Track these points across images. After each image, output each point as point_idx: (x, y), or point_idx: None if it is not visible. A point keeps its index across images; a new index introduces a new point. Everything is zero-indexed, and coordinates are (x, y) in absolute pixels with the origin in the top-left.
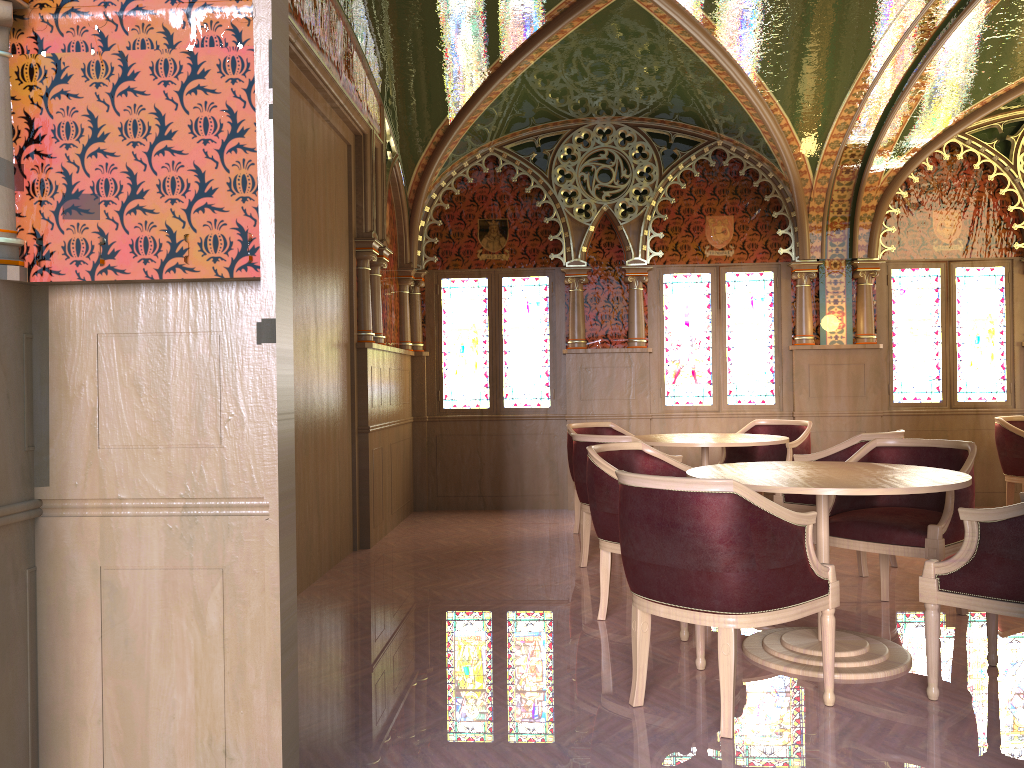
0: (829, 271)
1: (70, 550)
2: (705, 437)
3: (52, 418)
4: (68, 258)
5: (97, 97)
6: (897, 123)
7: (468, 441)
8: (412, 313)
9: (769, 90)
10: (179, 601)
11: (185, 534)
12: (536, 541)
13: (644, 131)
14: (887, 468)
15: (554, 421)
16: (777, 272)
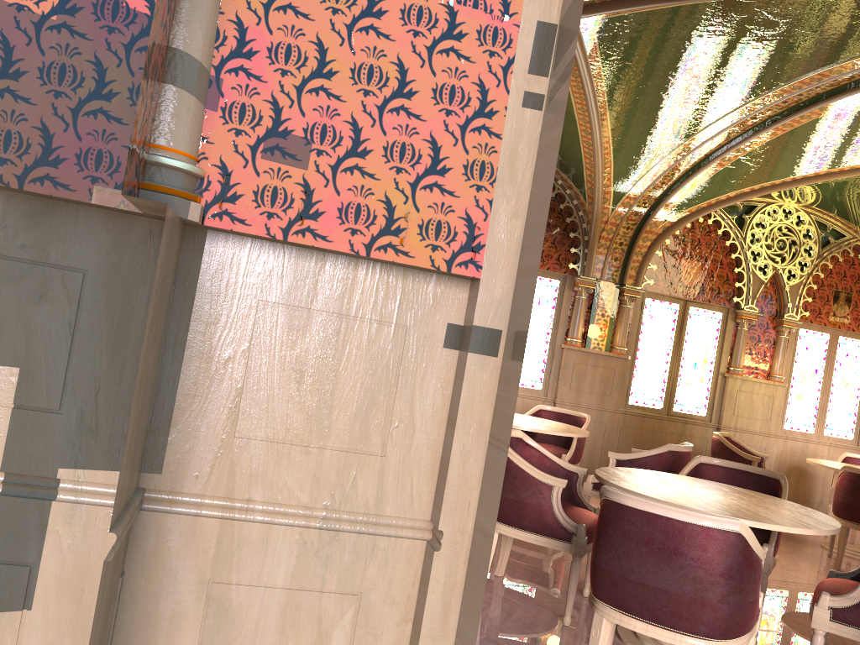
0: (602, 290)
1: (173, 555)
2: (519, 419)
3: (181, 391)
4: (258, 207)
5: (331, 25)
6: (688, 188)
7: None
8: None
9: (611, 137)
10: (299, 628)
11: (321, 551)
12: None
13: None
14: (748, 494)
15: None
16: (563, 282)
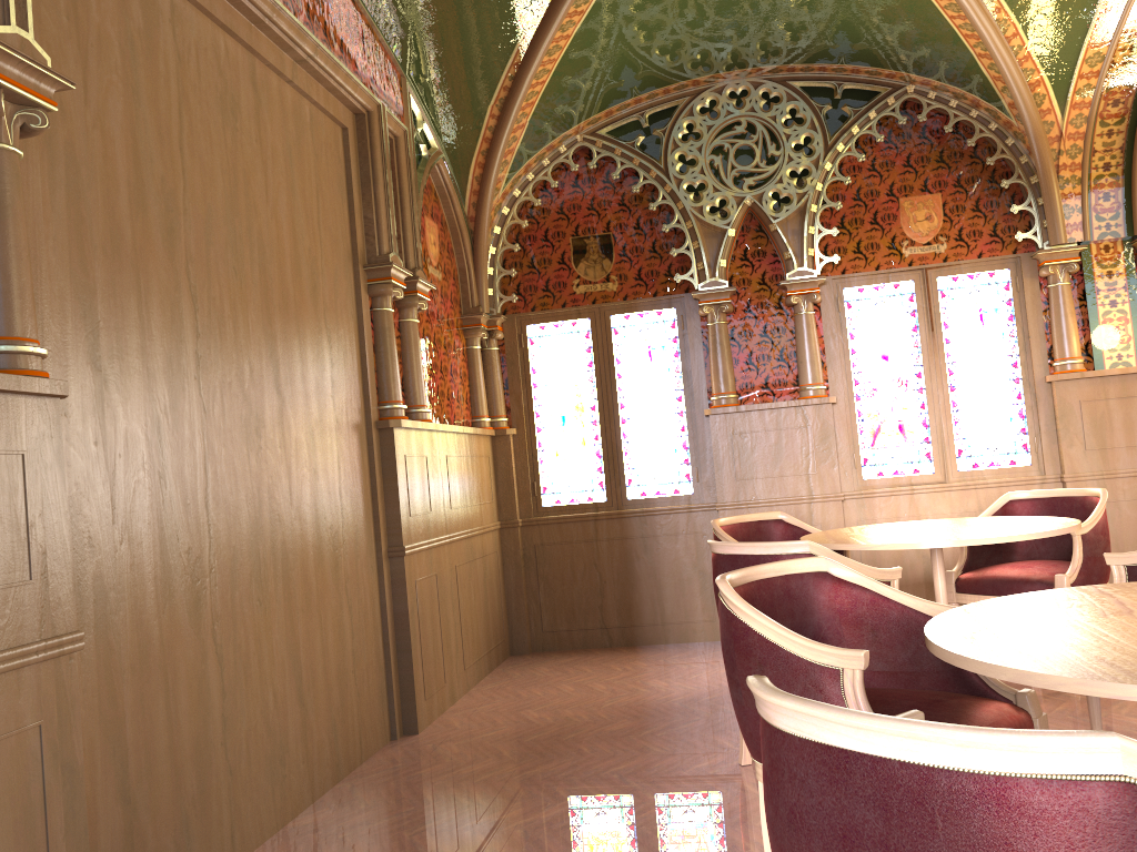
0: (1098, 259)
1: None
2: (934, 528)
3: None
4: None
5: None
6: None
7: (580, 550)
8: (488, 376)
9: None
10: None
11: None
12: (675, 707)
13: (796, 86)
14: None
15: (701, 513)
16: (1016, 269)
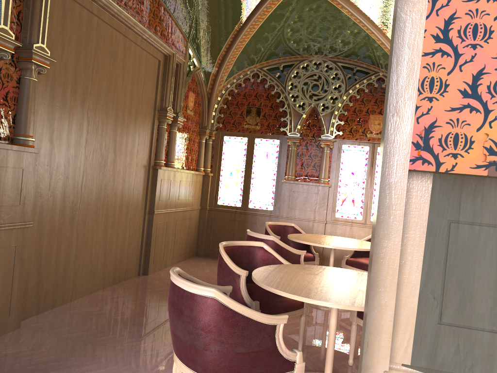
0: None
1: None
2: (334, 240)
3: None
4: None
5: None
6: None
7: (228, 223)
8: (206, 152)
9: None
10: None
11: None
12: None
13: (339, 65)
14: None
15: (273, 218)
16: None
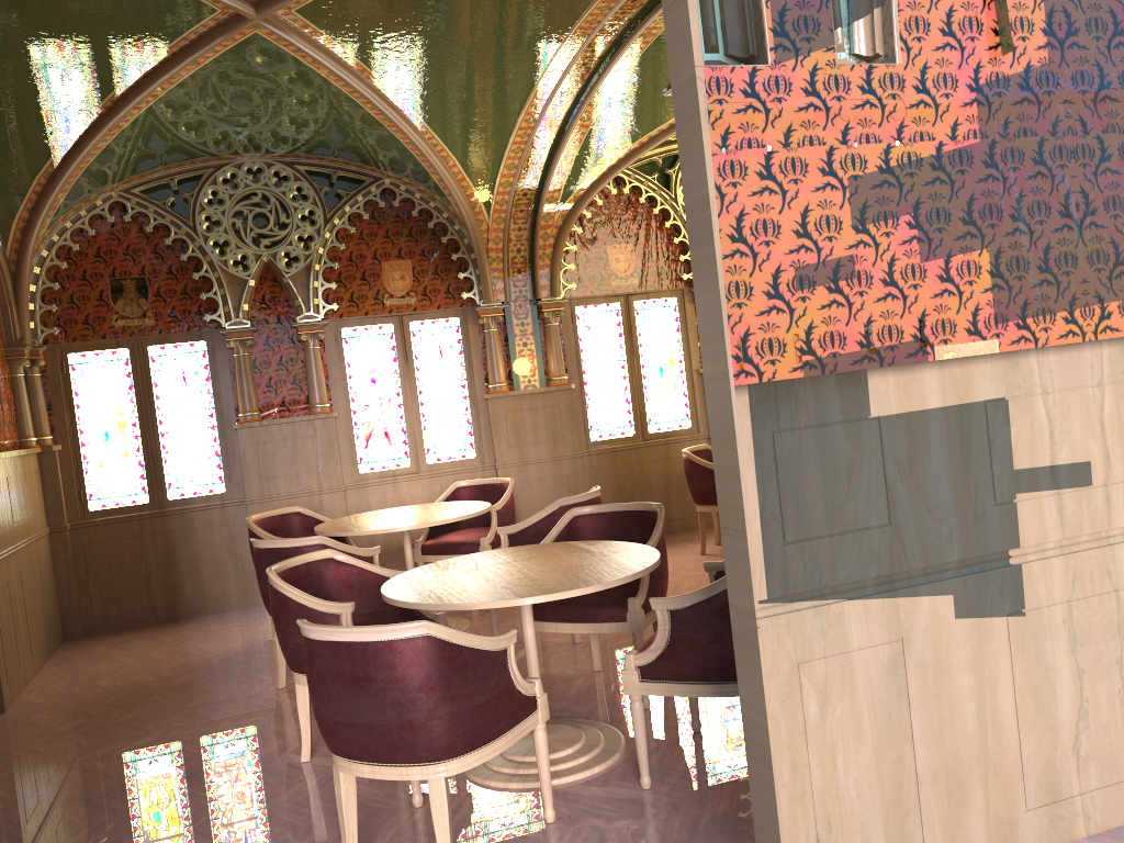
0: (515, 313)
1: None
2: (404, 514)
3: None
4: None
5: None
6: (564, 162)
7: (127, 546)
8: (32, 399)
9: (432, 131)
10: None
11: None
12: (224, 660)
13: (301, 169)
14: (584, 550)
15: (233, 508)
16: (463, 317)
